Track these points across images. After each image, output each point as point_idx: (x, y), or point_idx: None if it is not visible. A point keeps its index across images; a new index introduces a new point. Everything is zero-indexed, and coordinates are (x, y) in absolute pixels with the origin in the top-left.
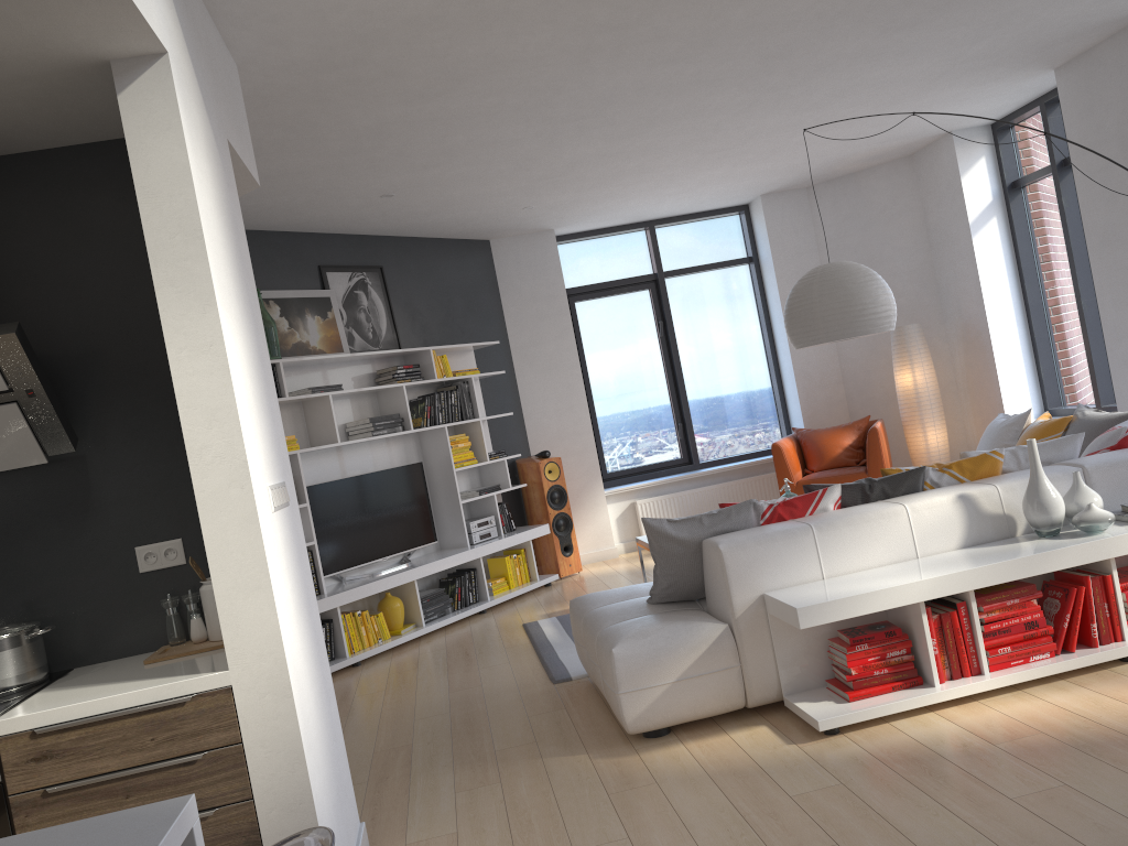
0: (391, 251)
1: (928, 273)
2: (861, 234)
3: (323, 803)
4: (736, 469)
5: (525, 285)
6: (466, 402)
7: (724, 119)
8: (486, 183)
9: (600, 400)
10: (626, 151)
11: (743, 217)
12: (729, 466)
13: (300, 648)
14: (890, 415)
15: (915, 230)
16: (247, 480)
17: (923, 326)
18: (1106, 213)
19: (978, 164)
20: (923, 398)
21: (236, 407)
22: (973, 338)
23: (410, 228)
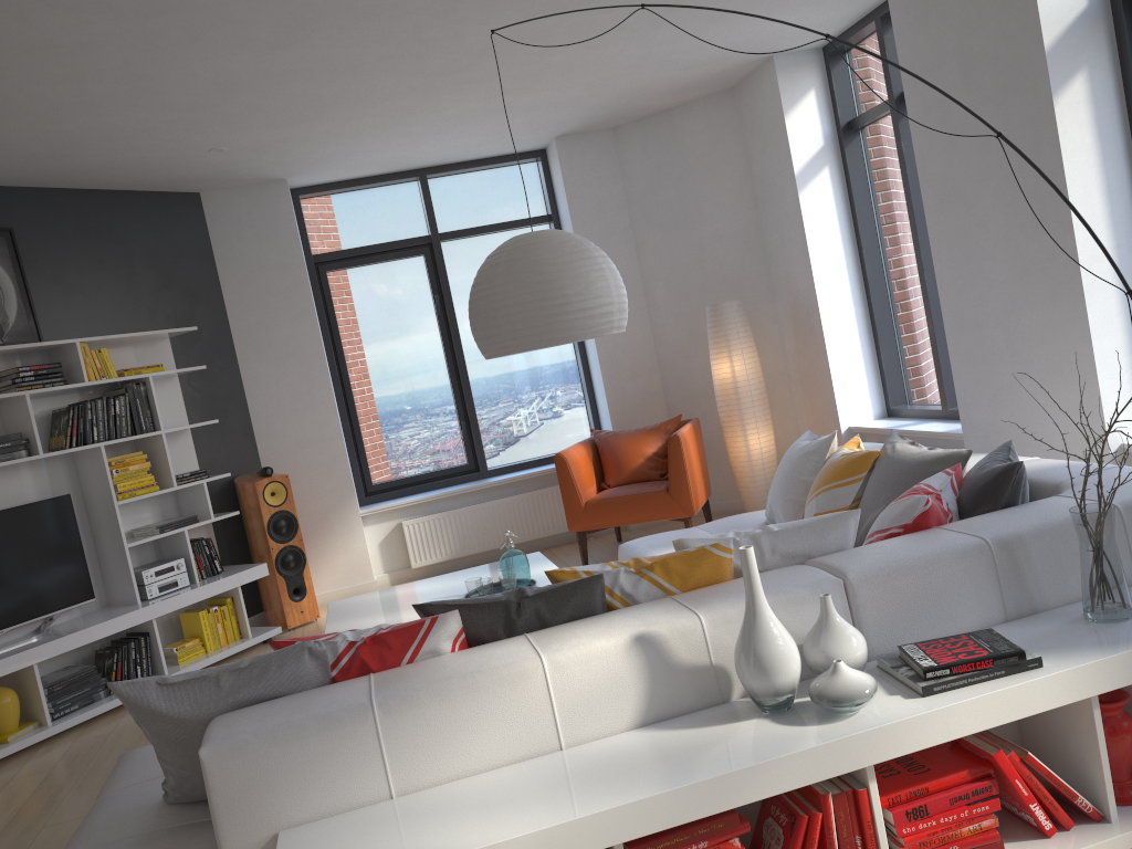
0: (30, 208)
1: (754, 237)
2: (677, 187)
3: None
4: (530, 478)
5: (250, 252)
6: (141, 410)
7: (421, 23)
8: (106, 113)
9: (363, 394)
10: (299, 69)
11: (540, 165)
12: (520, 475)
13: None
14: (713, 411)
15: (739, 183)
16: None
17: (749, 302)
18: (945, 161)
19: (807, 99)
20: (743, 393)
21: None
22: (803, 319)
23: (50, 177)
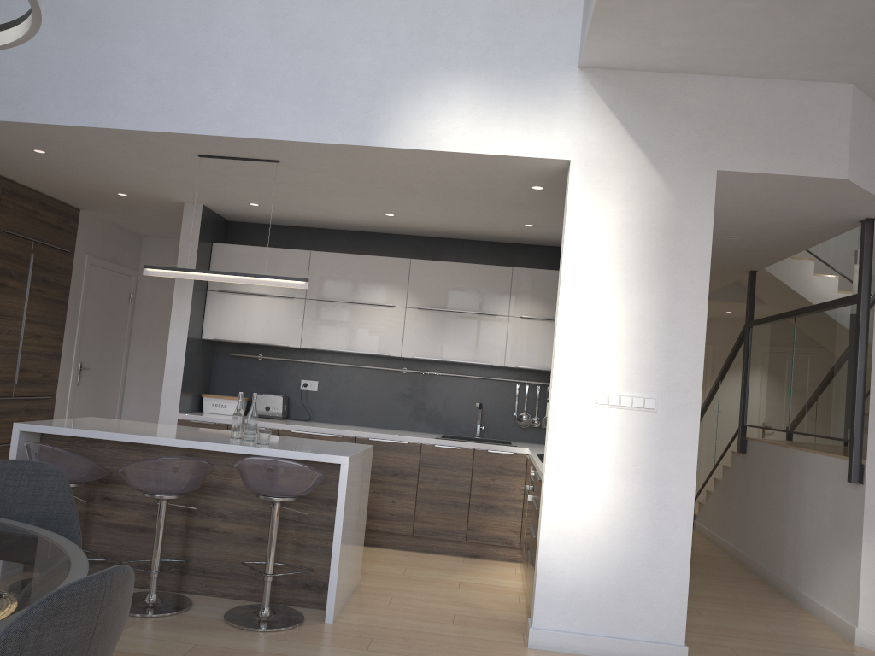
0: None
1: None
2: None
3: (563, 568)
4: None
5: None
6: None
7: None
8: None
9: None
10: None
11: None
12: None
13: (592, 486)
14: None
15: None
16: (552, 381)
17: None
18: None
19: None
20: None
21: (555, 342)
22: None
23: None
